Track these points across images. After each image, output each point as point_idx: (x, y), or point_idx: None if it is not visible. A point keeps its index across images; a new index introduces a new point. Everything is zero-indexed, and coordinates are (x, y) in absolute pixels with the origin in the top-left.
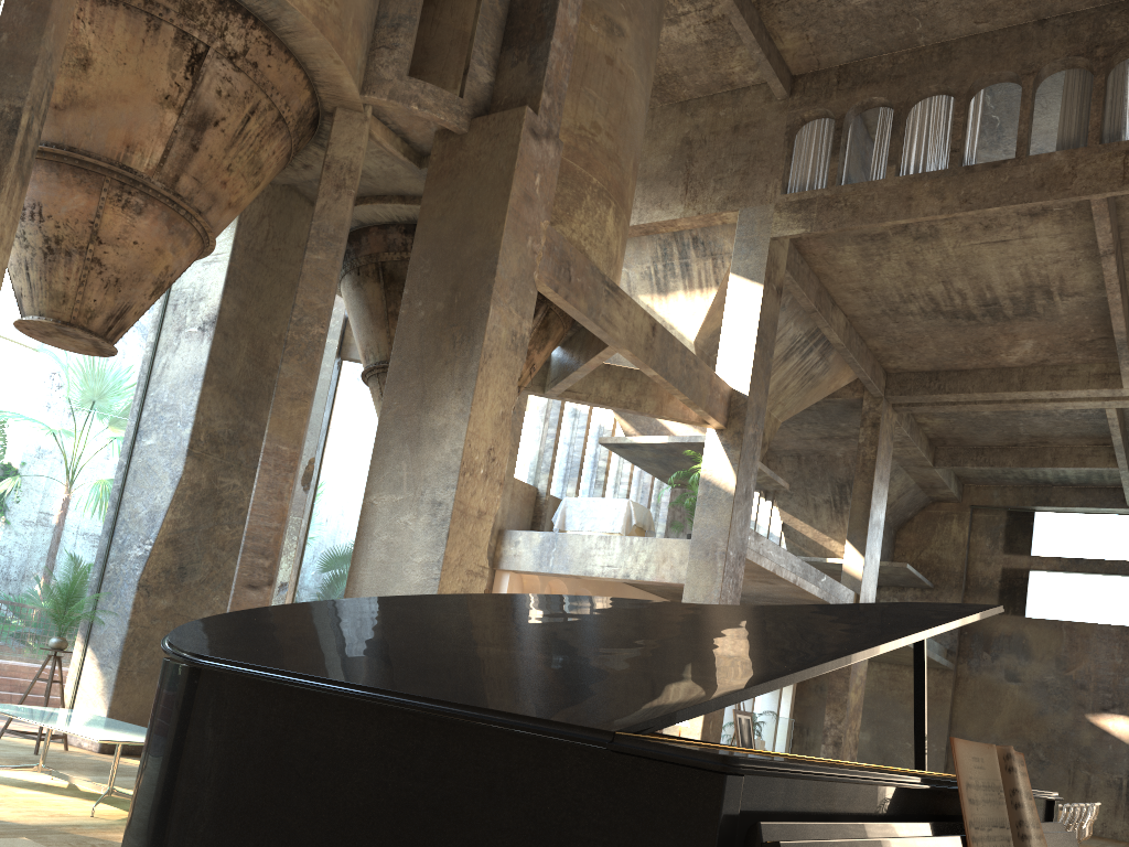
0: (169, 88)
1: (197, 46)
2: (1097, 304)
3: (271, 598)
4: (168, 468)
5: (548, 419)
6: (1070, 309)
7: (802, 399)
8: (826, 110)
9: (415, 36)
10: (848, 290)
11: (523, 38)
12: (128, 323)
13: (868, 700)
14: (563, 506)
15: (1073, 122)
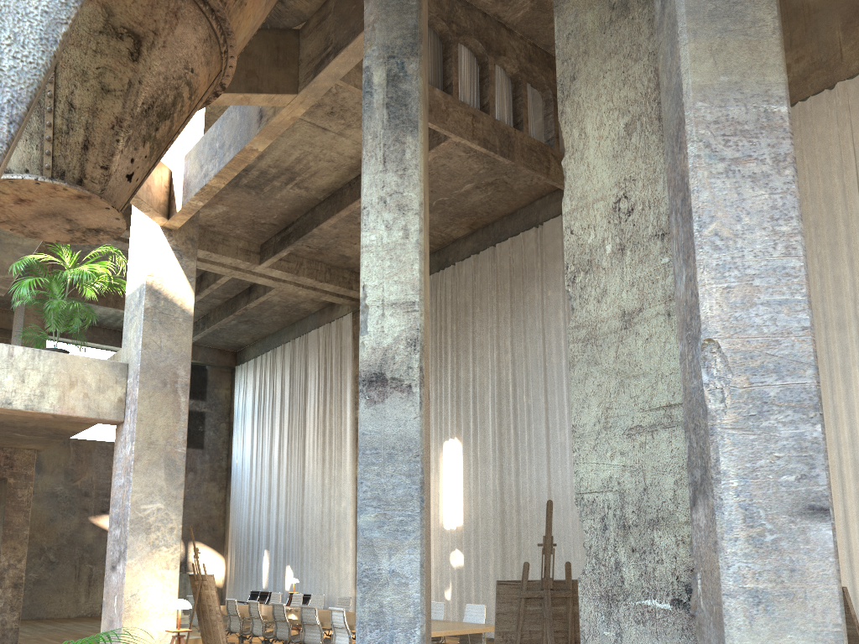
0: None
1: None
2: (305, 201)
3: None
4: None
5: None
6: (286, 197)
7: None
8: None
9: None
10: None
11: None
12: None
13: None
14: None
15: (430, 69)
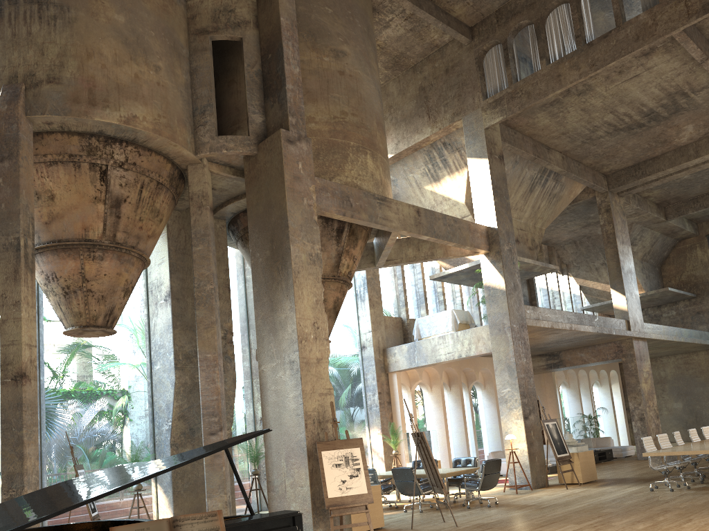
0: (95, 193)
1: (102, 167)
2: None
3: (225, 436)
4: (168, 378)
5: (396, 275)
6: (705, 98)
7: (553, 211)
8: (495, 40)
9: (215, 113)
10: (553, 138)
11: (272, 90)
12: (117, 315)
13: (673, 381)
14: (416, 324)
15: None
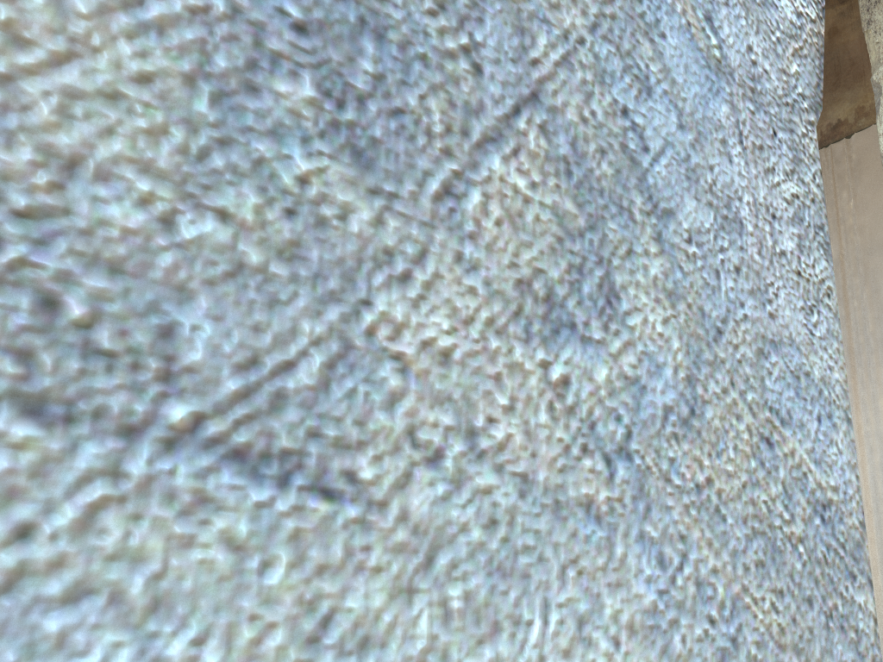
0: None
1: None
2: None
3: None
4: None
5: None
6: None
7: None
8: None
9: None
10: None
11: None
12: None
13: None
14: None
15: None
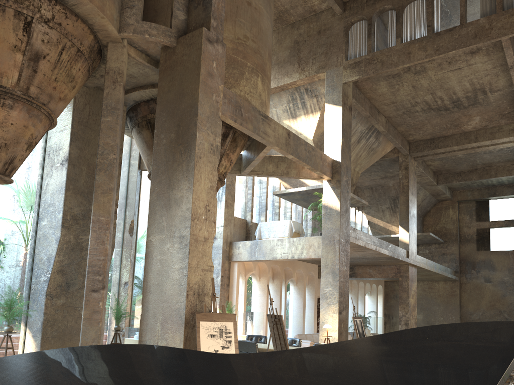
0: (15, 42)
1: (27, 18)
2: (509, 94)
3: (106, 295)
4: (53, 235)
5: (247, 186)
6: (496, 98)
7: (369, 160)
8: (362, 16)
9: (143, 0)
10: (384, 104)
11: None
12: (16, 165)
13: (419, 299)
14: (259, 227)
15: (487, 3)
